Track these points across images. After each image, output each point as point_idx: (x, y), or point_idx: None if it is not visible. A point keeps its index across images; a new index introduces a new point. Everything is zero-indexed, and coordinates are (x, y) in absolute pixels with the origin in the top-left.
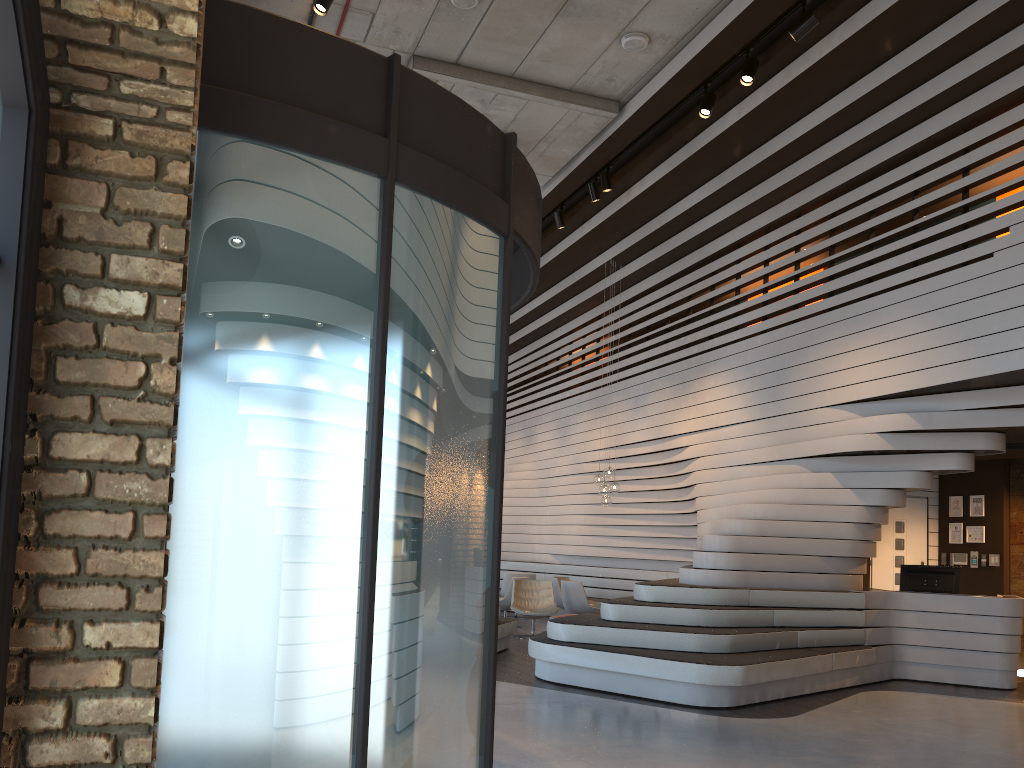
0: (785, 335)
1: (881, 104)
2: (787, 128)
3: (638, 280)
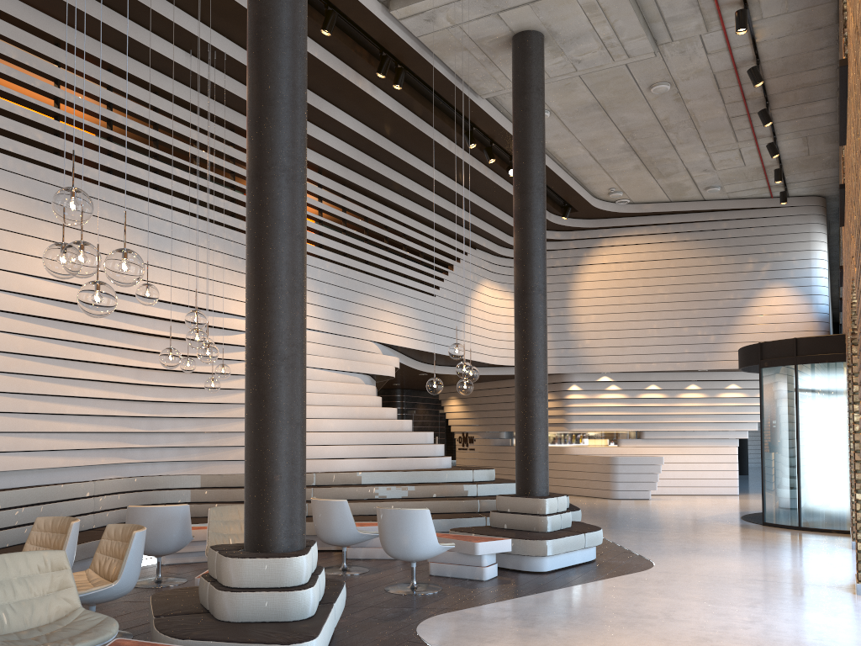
0: (347, 275)
1: (434, 190)
2: (417, 157)
3: (165, 72)
